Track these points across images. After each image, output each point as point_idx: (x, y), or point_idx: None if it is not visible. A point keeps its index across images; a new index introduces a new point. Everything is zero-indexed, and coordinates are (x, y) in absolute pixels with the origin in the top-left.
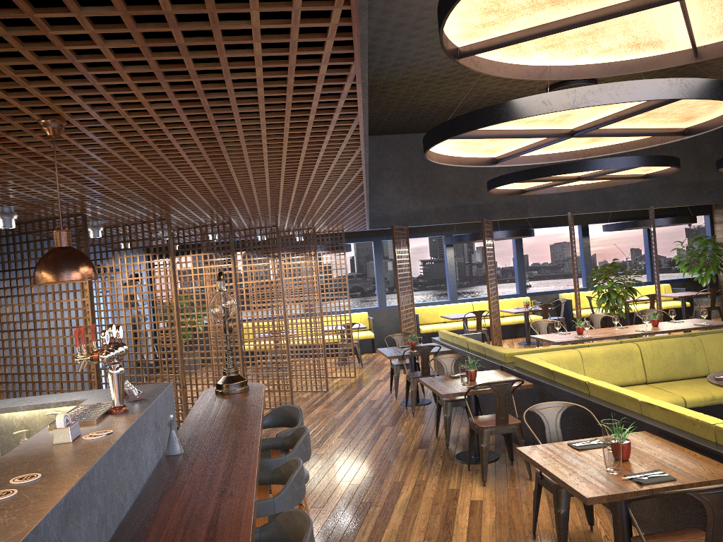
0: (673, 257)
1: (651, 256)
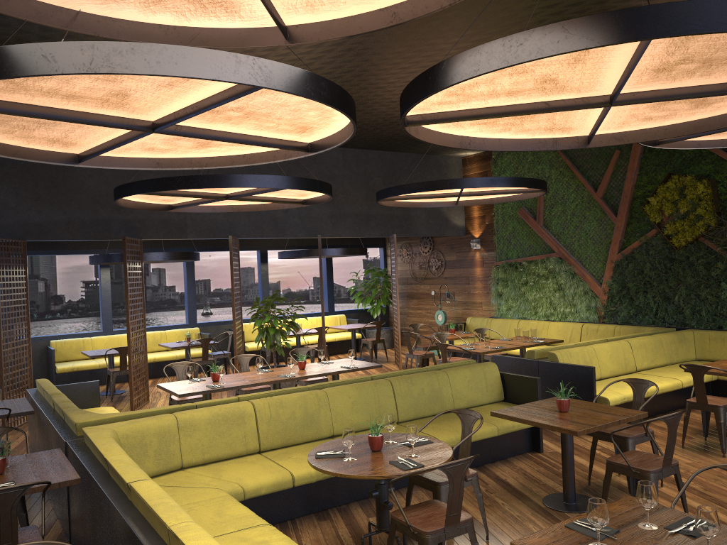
0: (348, 288)
1: (329, 286)
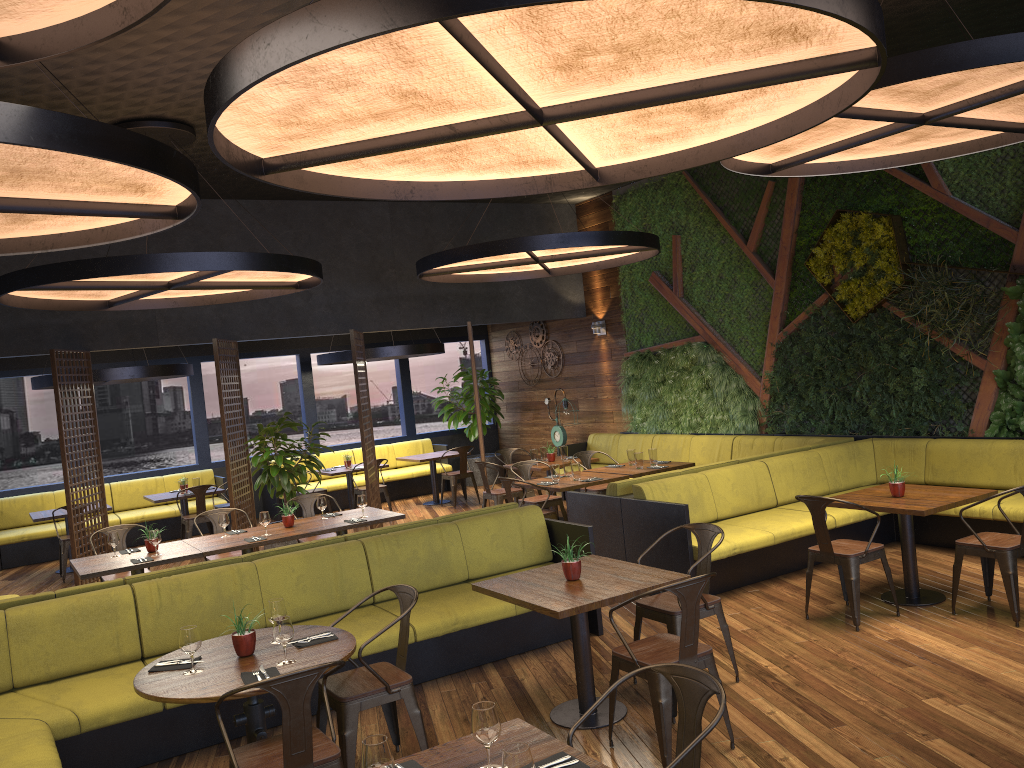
0: (432, 401)
1: (406, 399)
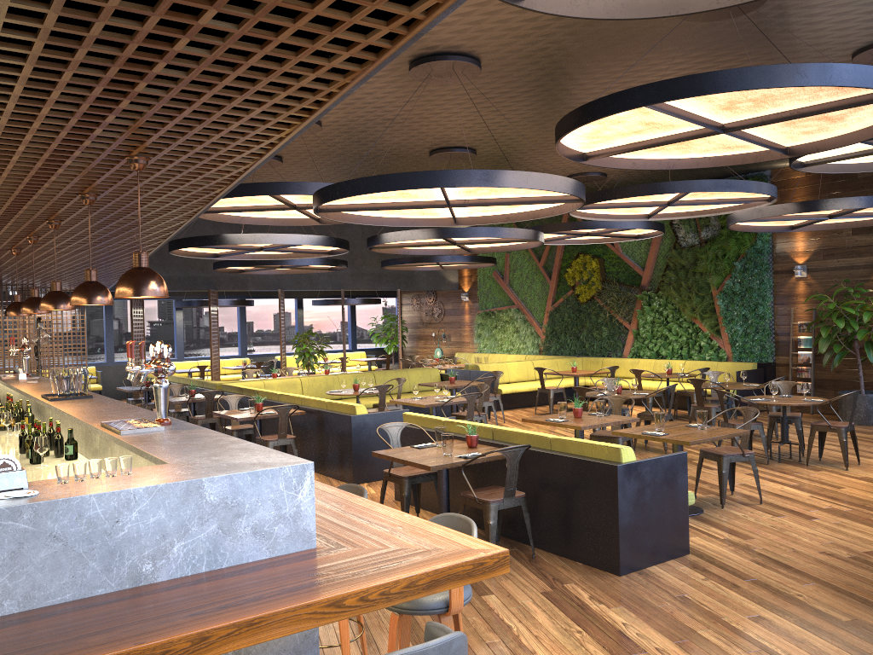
0: (368, 330)
1: (352, 328)
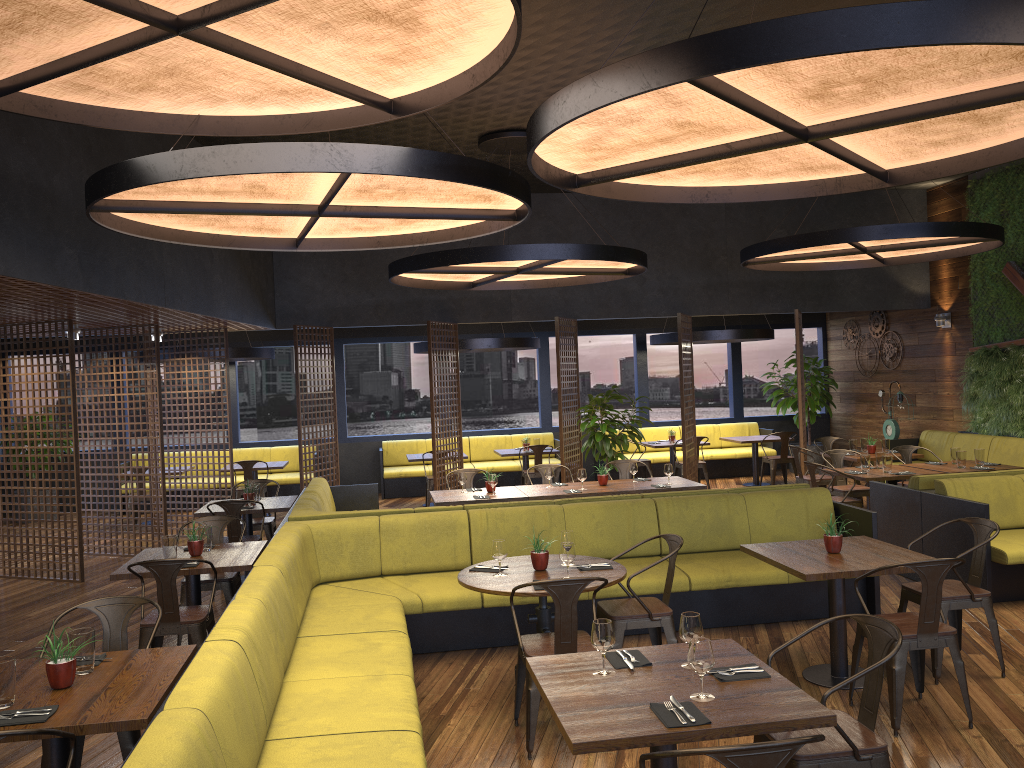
0: (761, 386)
1: (735, 382)
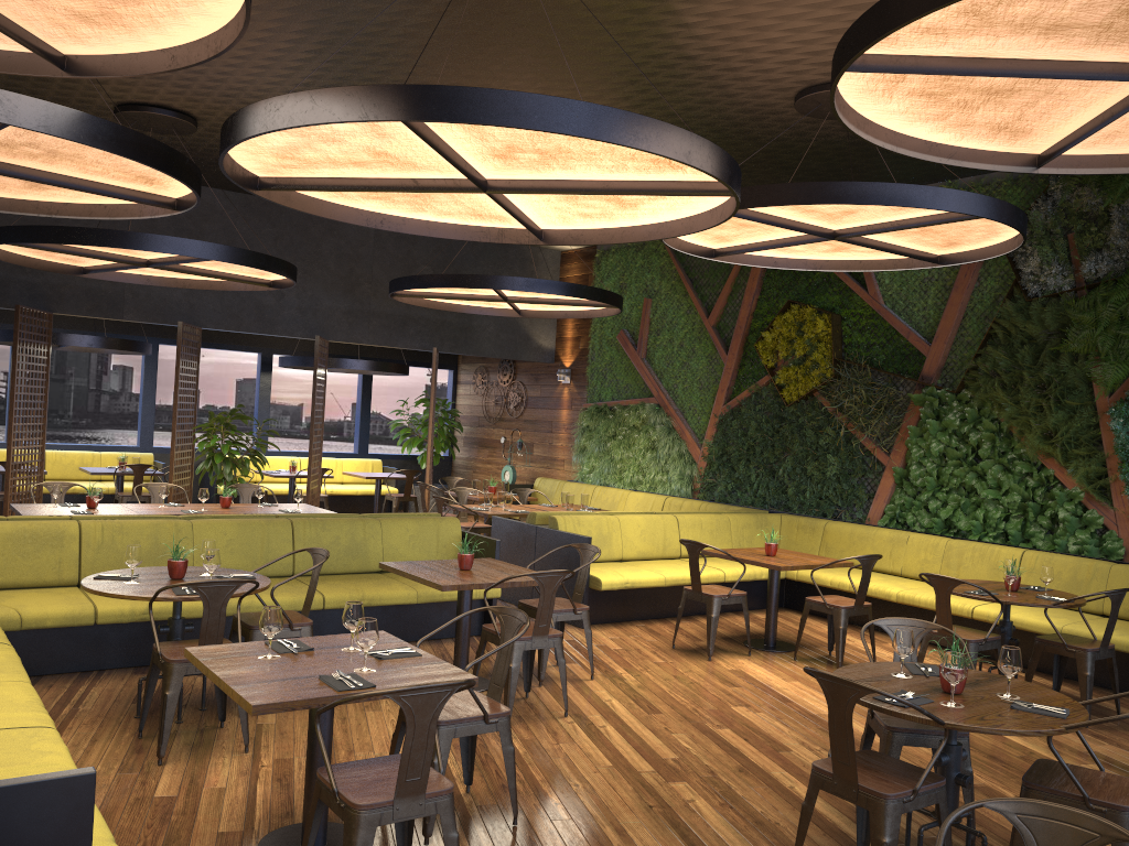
0: (390, 422)
1: (363, 416)
